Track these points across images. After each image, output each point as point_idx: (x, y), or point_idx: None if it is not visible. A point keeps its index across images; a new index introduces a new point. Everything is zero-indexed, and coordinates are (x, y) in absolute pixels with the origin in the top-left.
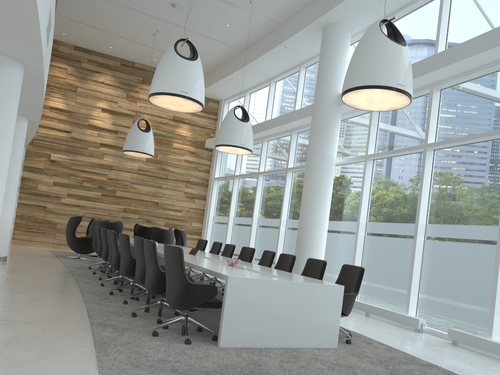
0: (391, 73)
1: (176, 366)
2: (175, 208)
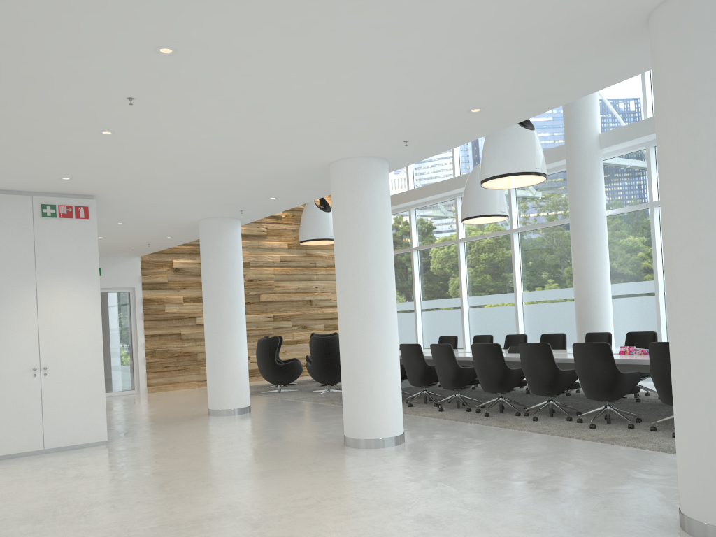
0: None
1: None
2: (332, 304)
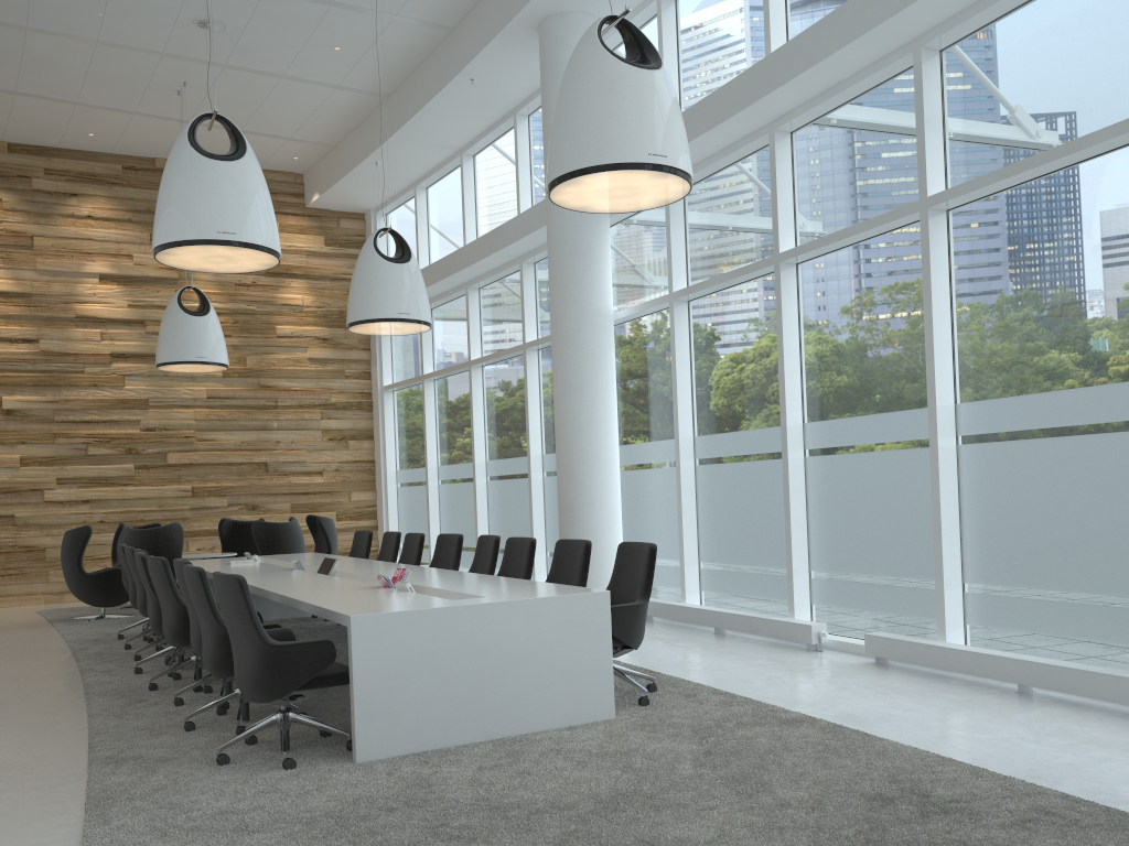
0: (632, 134)
1: (249, 819)
2: (307, 469)
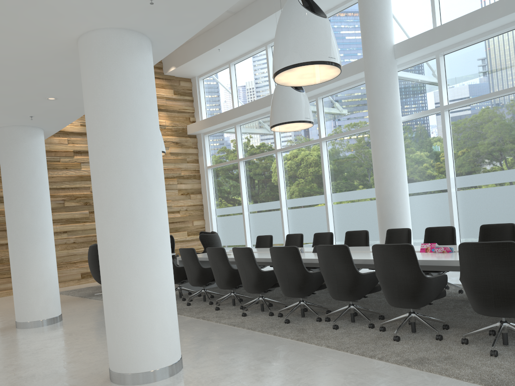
0: None
1: None
2: (172, 210)
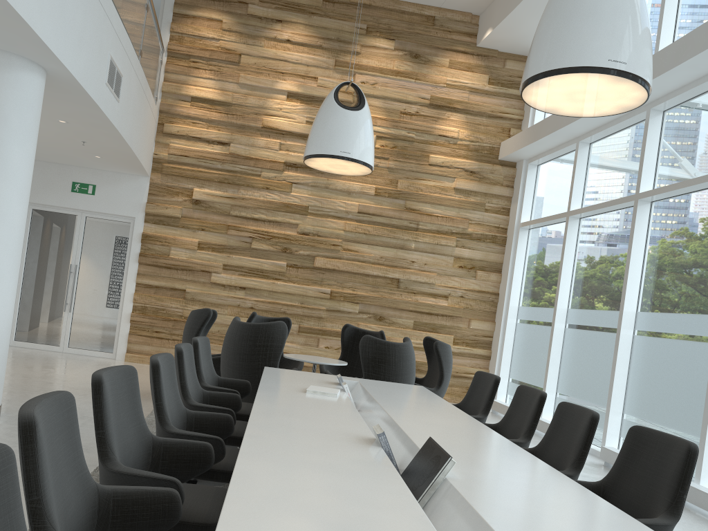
0: None
1: None
2: (434, 291)
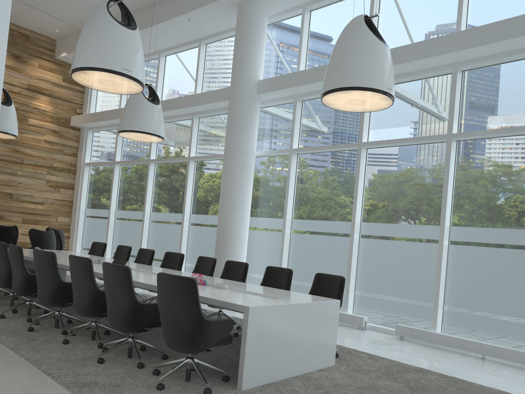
0: (382, 76)
1: None
2: (35, 200)
